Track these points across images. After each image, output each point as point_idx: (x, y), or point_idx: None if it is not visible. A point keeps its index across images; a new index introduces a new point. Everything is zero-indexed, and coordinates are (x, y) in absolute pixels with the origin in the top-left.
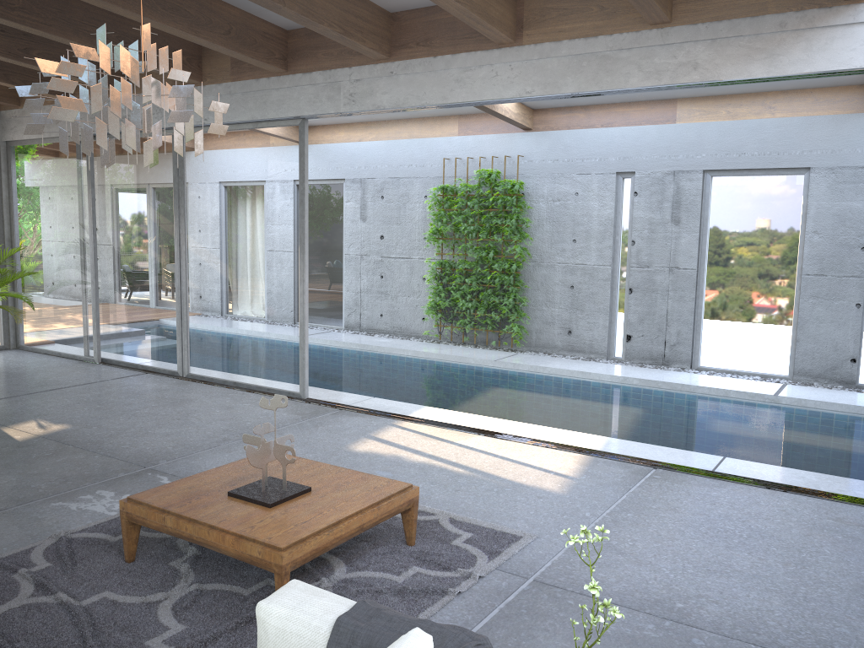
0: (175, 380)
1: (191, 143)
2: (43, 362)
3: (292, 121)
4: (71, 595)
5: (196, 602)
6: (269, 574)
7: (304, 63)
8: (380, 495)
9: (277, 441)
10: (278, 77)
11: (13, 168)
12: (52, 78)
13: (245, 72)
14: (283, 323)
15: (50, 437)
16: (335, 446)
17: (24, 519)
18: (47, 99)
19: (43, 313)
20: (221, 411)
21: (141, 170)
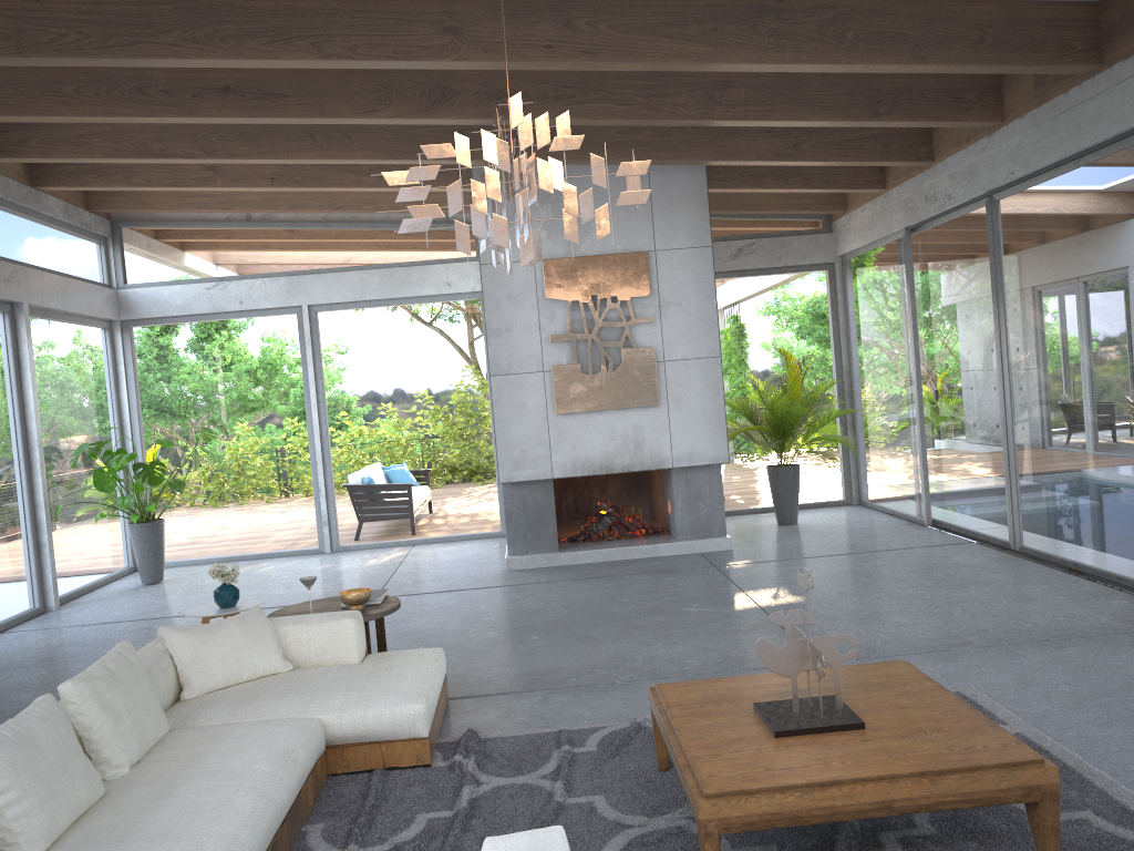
0: (998, 553)
1: (1006, 210)
2: (867, 521)
3: (1123, 141)
4: (570, 788)
5: (660, 842)
6: (783, 839)
7: (1123, 44)
8: (956, 762)
9: (819, 641)
10: (1091, 78)
11: (847, 286)
12: (401, 189)
13: (1051, 88)
14: (1131, 471)
15: (767, 609)
16: (1127, 682)
17: (636, 695)
18: (866, 195)
19: (878, 460)
20: (1009, 603)
21: (957, 262)
